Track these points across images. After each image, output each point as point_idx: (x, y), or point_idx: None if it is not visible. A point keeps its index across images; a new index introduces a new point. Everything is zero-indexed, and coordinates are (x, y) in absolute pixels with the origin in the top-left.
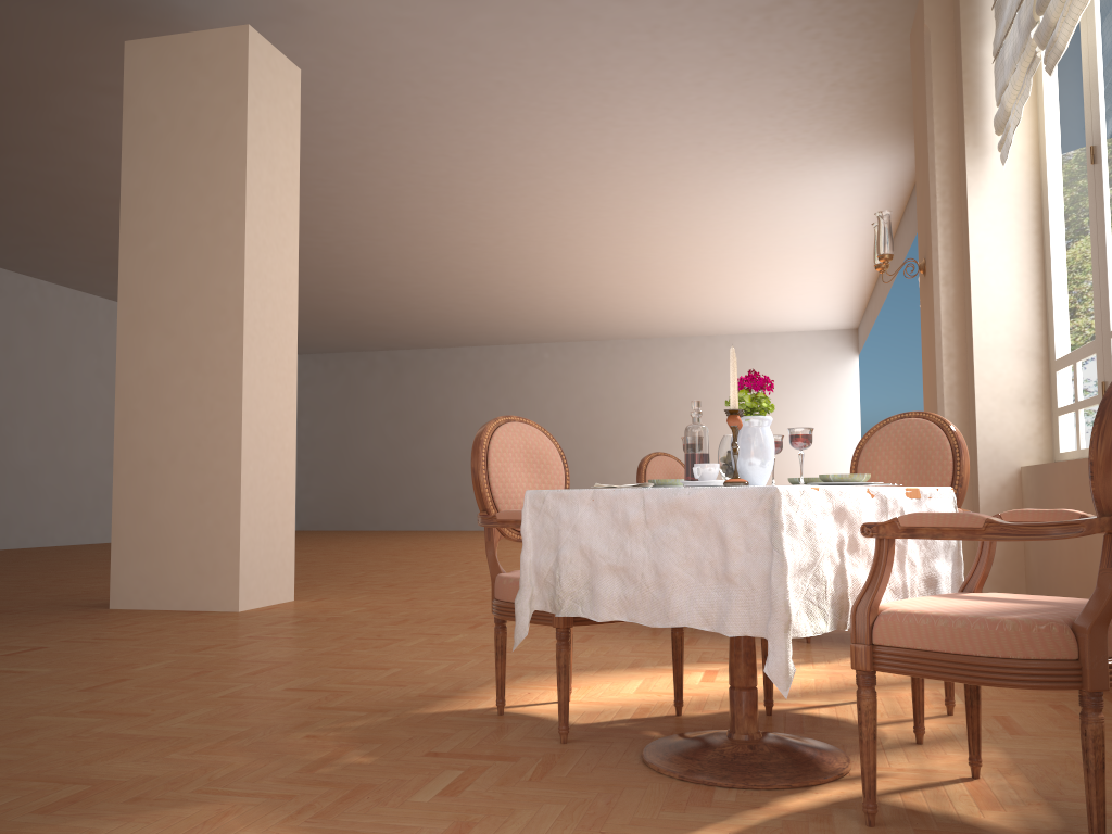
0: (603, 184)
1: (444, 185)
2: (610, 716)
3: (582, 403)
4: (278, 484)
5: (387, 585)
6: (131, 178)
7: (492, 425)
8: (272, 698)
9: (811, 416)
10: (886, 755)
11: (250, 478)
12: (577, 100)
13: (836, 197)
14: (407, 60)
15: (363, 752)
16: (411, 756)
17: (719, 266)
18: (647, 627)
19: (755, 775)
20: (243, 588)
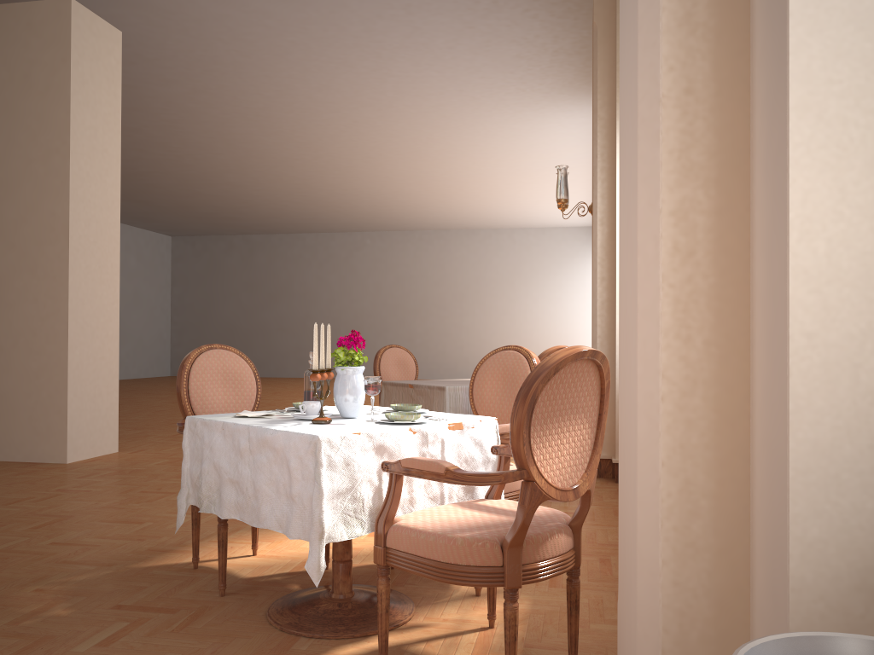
0: (390, 117)
1: (264, 115)
2: (276, 569)
3: (396, 279)
4: (103, 363)
5: None
6: None
7: (195, 352)
8: (34, 552)
9: (571, 293)
10: (446, 606)
11: (76, 360)
12: (357, 56)
13: (573, 131)
14: (215, 23)
15: (68, 604)
16: (100, 608)
17: (493, 179)
18: None
19: (332, 628)
20: (71, 445)
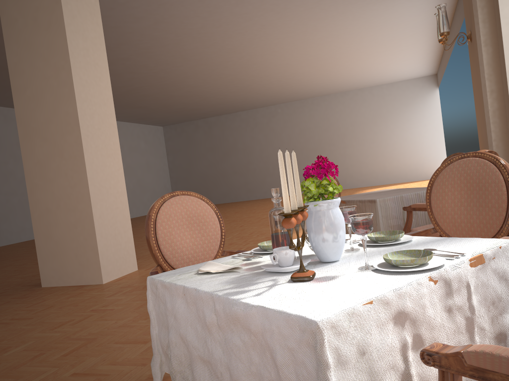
0: (286, 18)
1: (203, 32)
2: None
3: (300, 131)
4: (118, 212)
5: None
6: (11, 56)
7: (159, 202)
8: None
9: (416, 122)
10: None
11: (98, 212)
12: None
13: (416, 4)
14: None
15: None
16: None
17: (358, 53)
18: None
19: None
20: (104, 271)
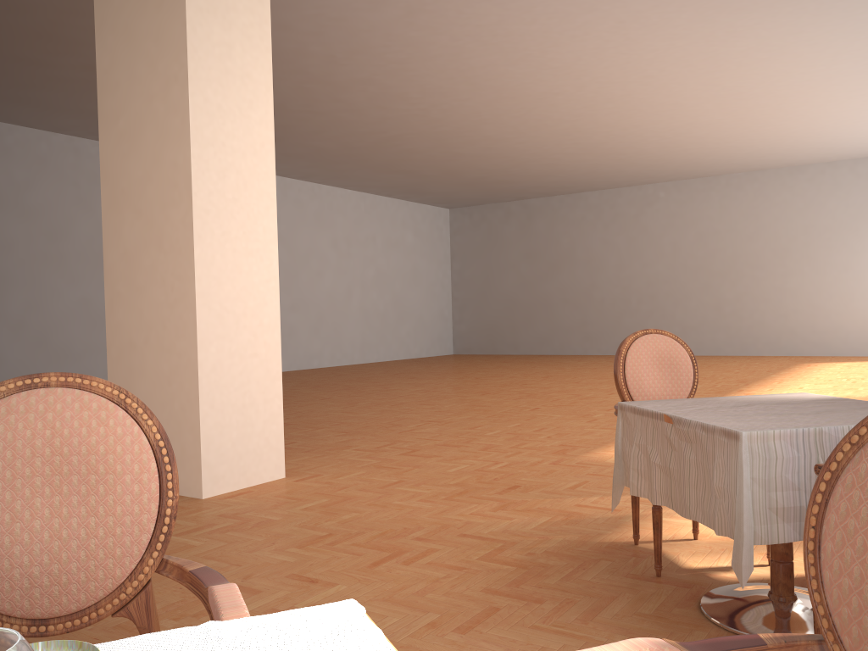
0: (668, 6)
1: (501, 33)
2: None
3: (697, 237)
4: (255, 362)
5: (408, 451)
6: (103, 56)
7: None
8: None
9: None
10: None
11: (211, 360)
12: None
13: None
14: None
15: None
16: None
17: (827, 86)
18: (596, 588)
19: None
20: (208, 474)
